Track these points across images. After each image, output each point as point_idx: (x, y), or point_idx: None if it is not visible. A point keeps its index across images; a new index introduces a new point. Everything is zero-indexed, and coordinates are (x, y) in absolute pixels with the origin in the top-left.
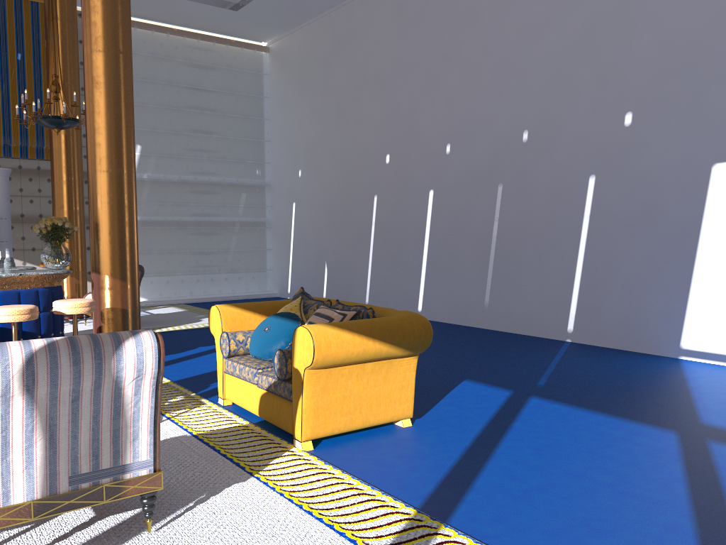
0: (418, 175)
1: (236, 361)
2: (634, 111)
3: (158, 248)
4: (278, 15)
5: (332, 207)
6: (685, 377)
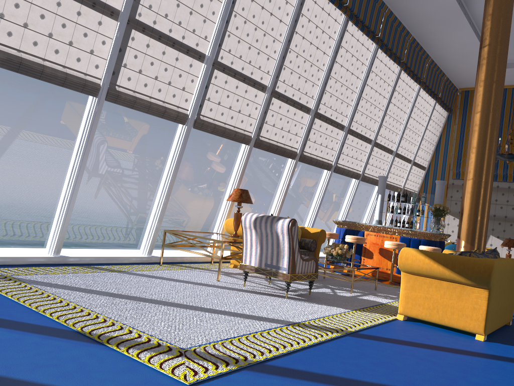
0: None
1: None
2: None
3: None
4: None
5: None
6: None
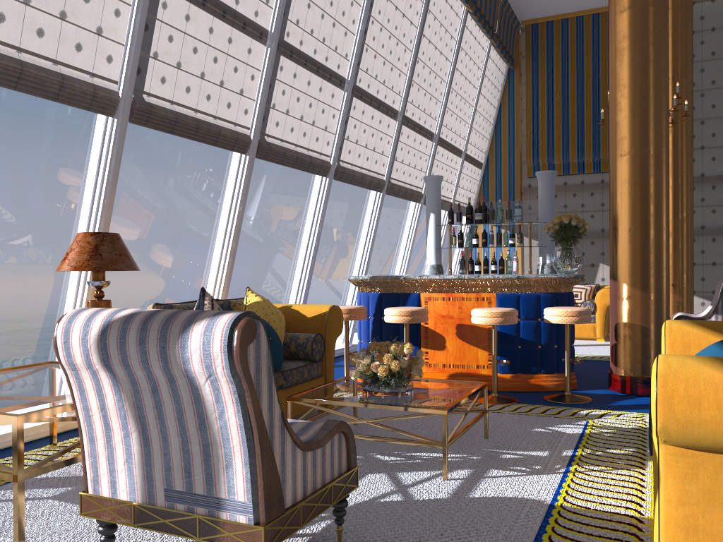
0: None
1: None
2: None
3: None
4: None
5: None
6: None
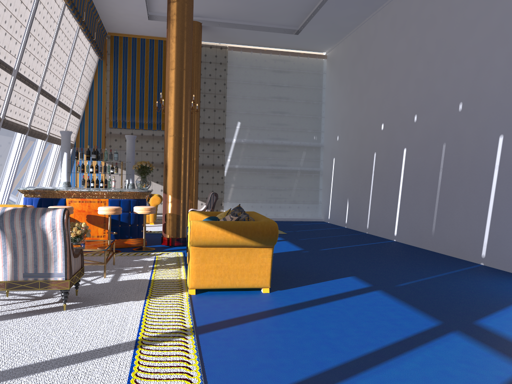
0: (398, 138)
1: None
2: None
3: (247, 185)
4: (324, 34)
5: (352, 161)
6: None
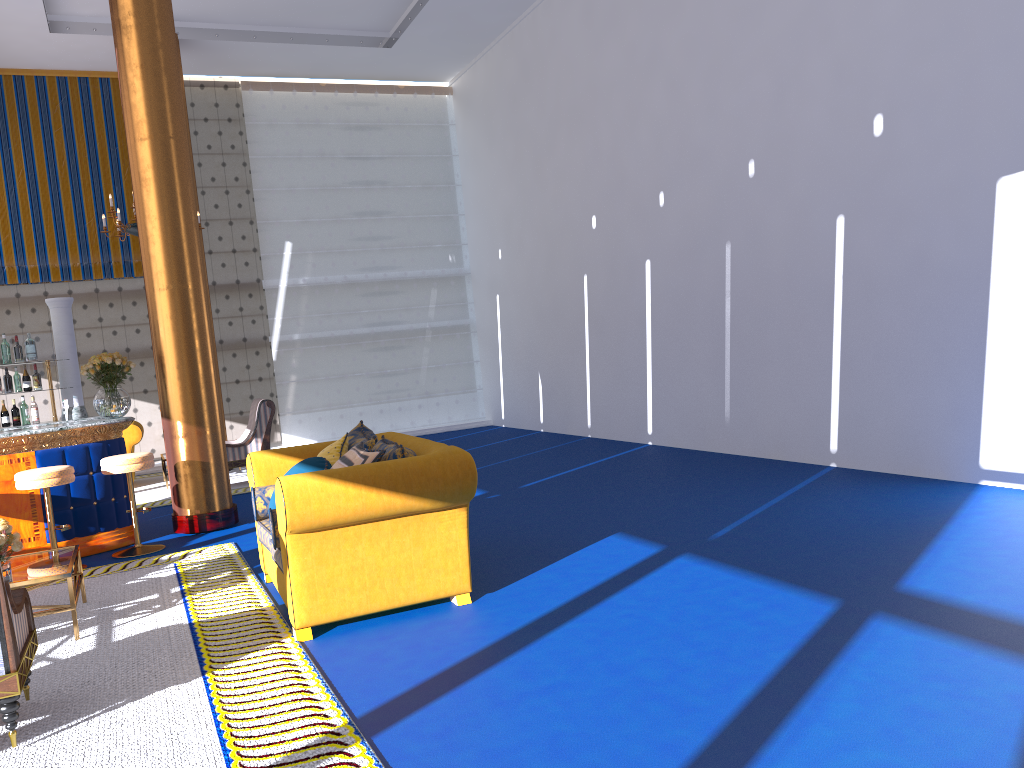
0: (630, 241)
1: (262, 525)
2: (885, 112)
3: (325, 373)
4: (446, 44)
5: (538, 297)
6: (956, 514)
